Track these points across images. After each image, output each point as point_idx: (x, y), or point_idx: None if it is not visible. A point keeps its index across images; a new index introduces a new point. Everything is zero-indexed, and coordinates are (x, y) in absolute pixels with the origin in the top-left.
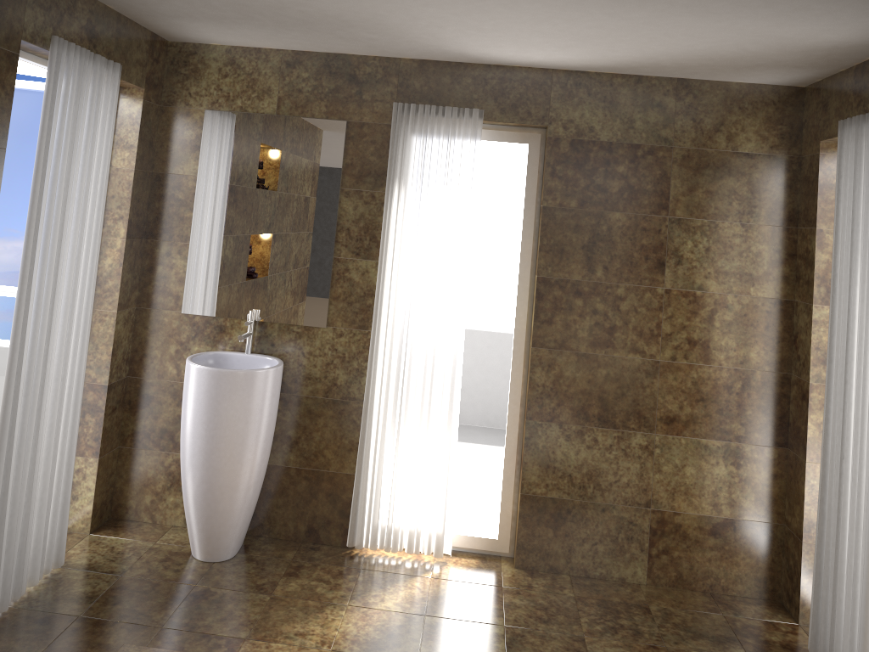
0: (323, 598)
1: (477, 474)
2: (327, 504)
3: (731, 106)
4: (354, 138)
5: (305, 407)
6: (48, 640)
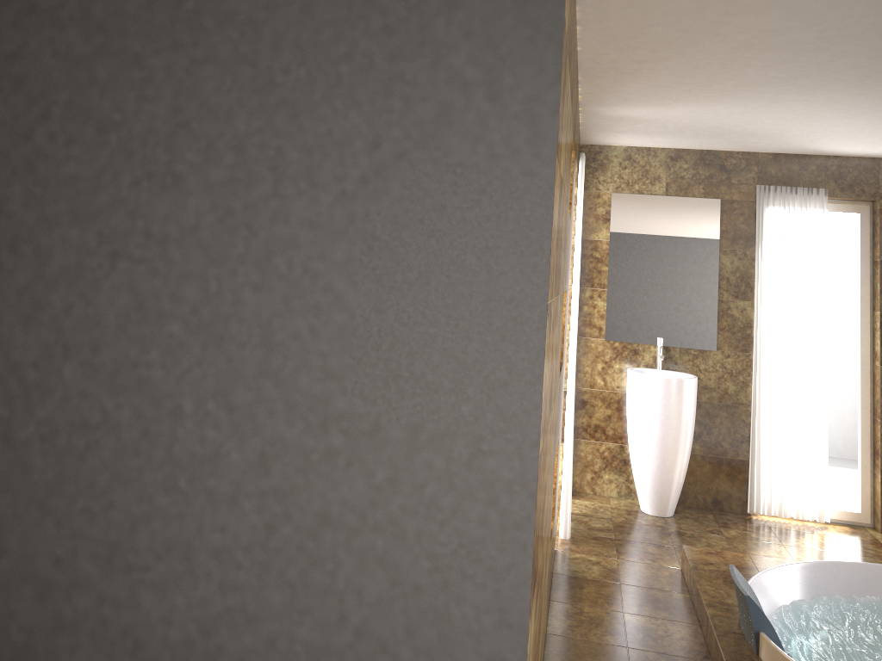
0: (761, 540)
1: None
2: (727, 482)
3: None
4: (726, 211)
5: (704, 409)
6: (612, 548)
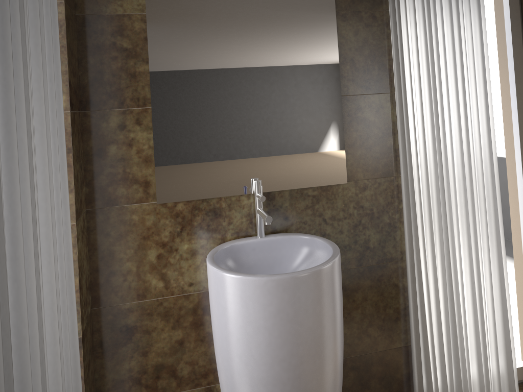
0: None
1: None
2: (382, 390)
3: None
4: None
5: None
6: None
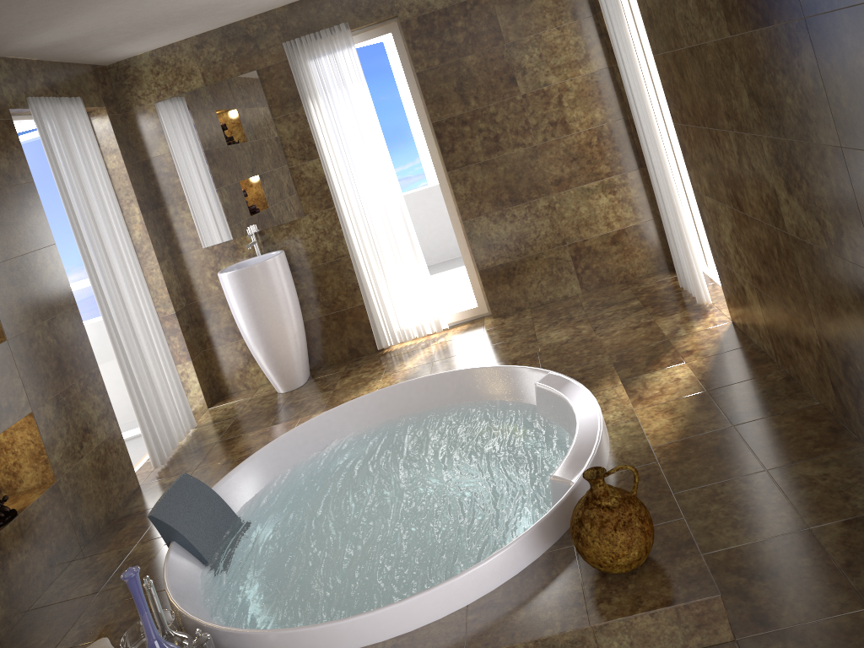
0: (367, 378)
1: None
2: (355, 330)
3: None
4: (266, 80)
5: (313, 274)
6: (202, 456)
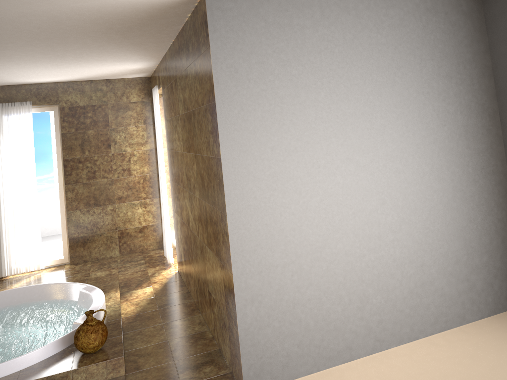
0: None
1: None
2: None
3: (126, 86)
4: None
5: None
6: None
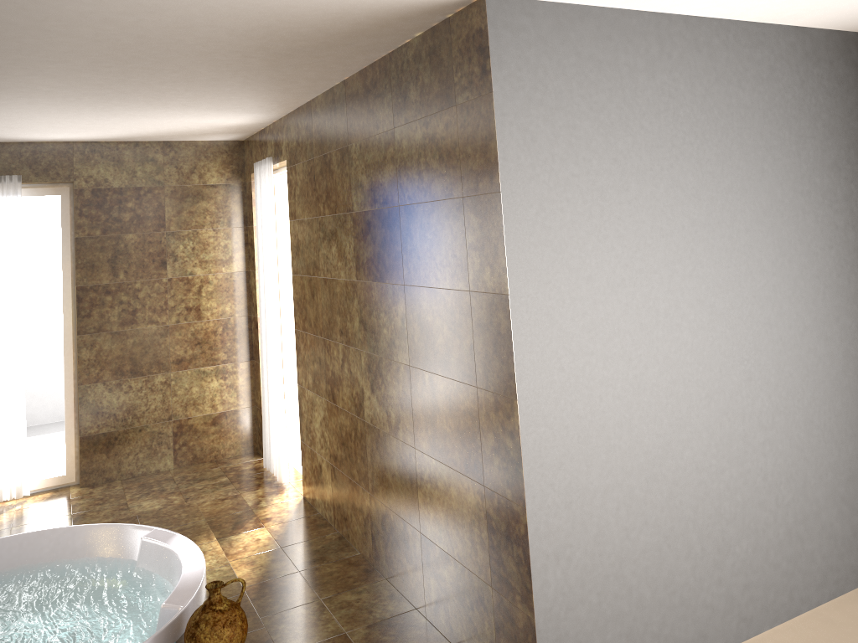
0: None
1: (50, 450)
2: None
3: (200, 156)
4: None
5: None
6: None
